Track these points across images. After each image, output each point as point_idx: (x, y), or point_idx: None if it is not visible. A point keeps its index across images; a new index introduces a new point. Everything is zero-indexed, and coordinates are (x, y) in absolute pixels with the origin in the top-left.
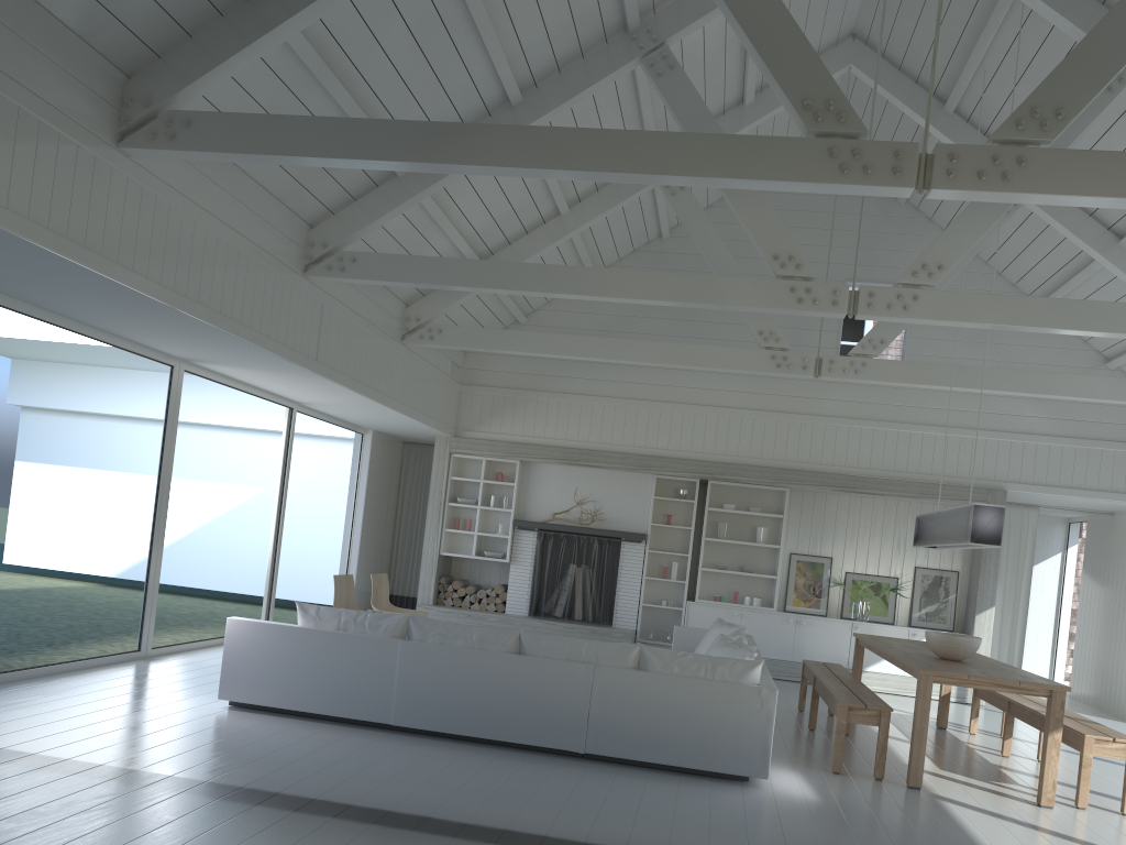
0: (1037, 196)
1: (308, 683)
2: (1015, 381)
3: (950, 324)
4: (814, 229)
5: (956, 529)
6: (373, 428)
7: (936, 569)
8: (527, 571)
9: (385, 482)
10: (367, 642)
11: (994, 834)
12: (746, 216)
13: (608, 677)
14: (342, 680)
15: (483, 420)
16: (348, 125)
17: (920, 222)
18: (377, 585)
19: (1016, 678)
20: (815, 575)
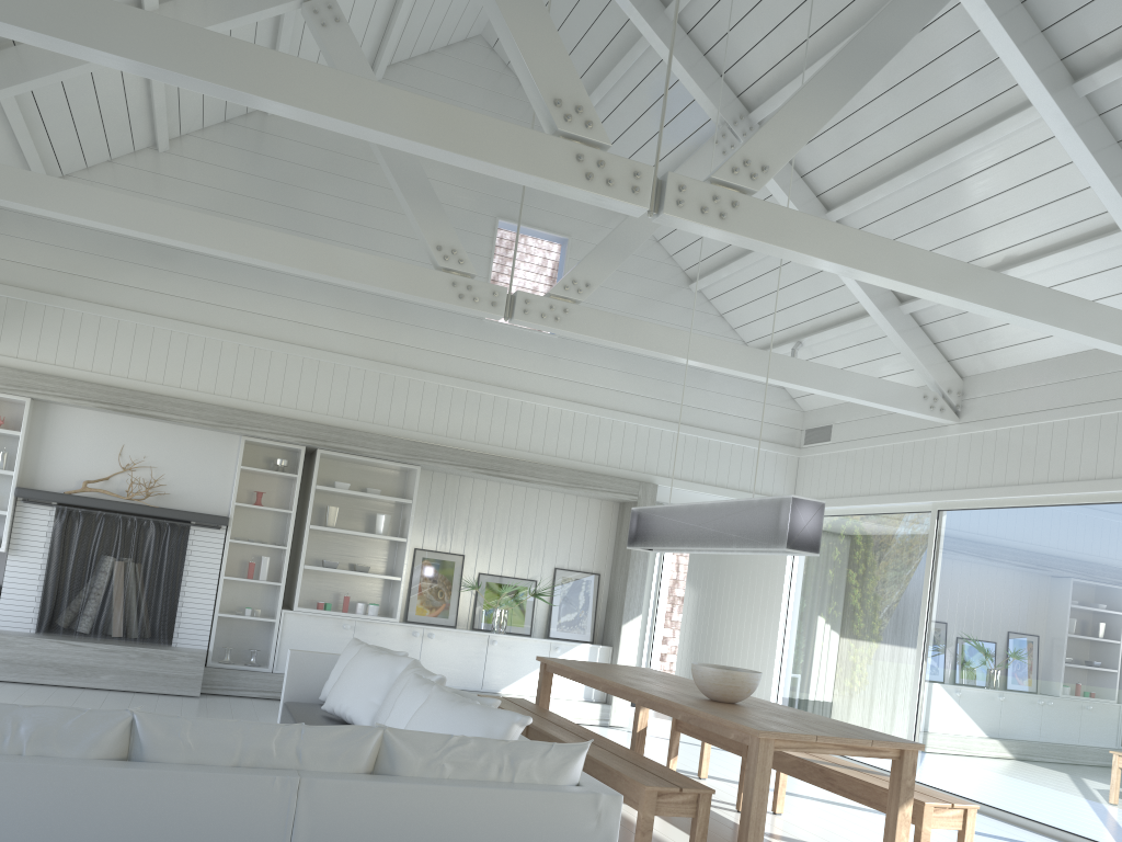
0: None
1: None
2: (726, 354)
3: (769, 249)
4: None
5: (743, 529)
6: None
7: (577, 571)
8: (36, 566)
9: None
10: None
11: None
12: (516, 28)
13: (329, 797)
14: None
15: None
16: None
17: None
18: None
19: (854, 733)
20: (444, 577)
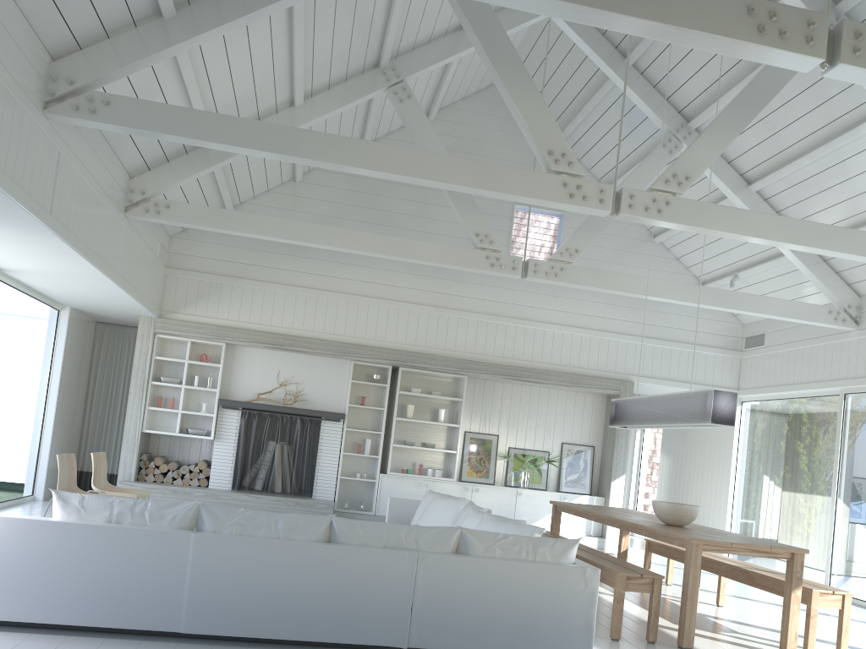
0: None
1: (71, 590)
2: (676, 291)
3: (693, 229)
4: (489, 157)
5: (684, 411)
6: (72, 305)
7: (578, 444)
8: (231, 448)
9: (79, 360)
10: (151, 536)
11: None
12: (523, 110)
13: (433, 564)
14: (117, 584)
15: (188, 303)
16: None
17: None
18: (96, 464)
19: (760, 543)
20: (485, 450)
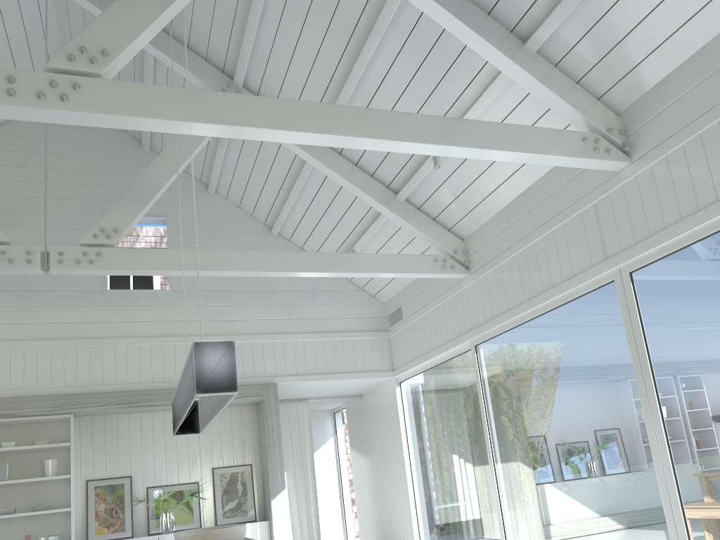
0: None
1: None
2: (254, 261)
3: (130, 123)
4: (67, 170)
5: (188, 388)
6: None
7: (232, 466)
8: None
9: None
10: None
11: None
12: None
13: None
14: None
15: None
16: None
17: None
18: None
19: None
20: (116, 498)
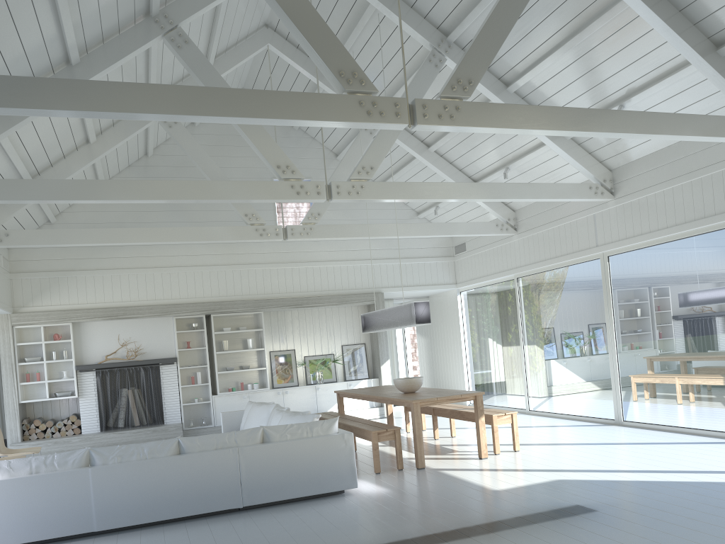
0: (467, 128)
1: (16, 521)
2: (393, 230)
3: (382, 200)
4: (247, 146)
5: (401, 318)
6: None
7: (353, 344)
8: (93, 400)
9: None
10: (62, 476)
11: (482, 479)
12: (255, 141)
13: (249, 452)
14: (46, 510)
15: (35, 298)
16: (10, 82)
17: (309, 140)
18: None
19: (456, 393)
20: (287, 362)
